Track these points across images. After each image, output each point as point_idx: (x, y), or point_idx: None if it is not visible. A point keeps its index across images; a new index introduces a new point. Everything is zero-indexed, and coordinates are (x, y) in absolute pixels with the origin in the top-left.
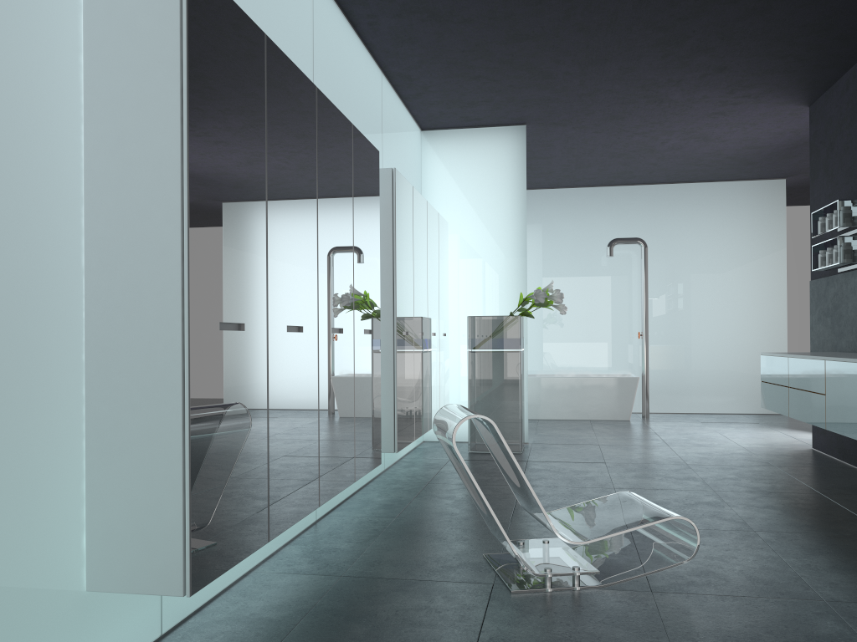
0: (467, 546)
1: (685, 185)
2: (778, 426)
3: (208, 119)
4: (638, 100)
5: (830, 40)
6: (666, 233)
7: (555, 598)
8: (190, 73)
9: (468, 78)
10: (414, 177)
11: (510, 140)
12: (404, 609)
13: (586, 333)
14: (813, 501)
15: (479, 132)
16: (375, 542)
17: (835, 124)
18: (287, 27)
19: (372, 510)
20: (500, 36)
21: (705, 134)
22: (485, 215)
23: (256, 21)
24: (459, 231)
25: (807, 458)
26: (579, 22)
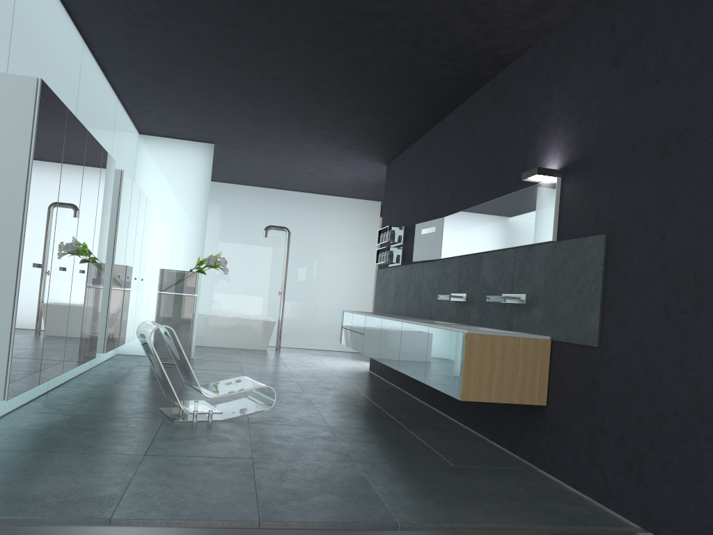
0: (149, 405)
1: (320, 196)
2: (358, 359)
3: (40, 159)
4: (287, 144)
5: (390, 136)
6: (305, 226)
7: (197, 424)
8: (36, 137)
9: (177, 112)
10: (131, 167)
11: (203, 152)
12: (113, 427)
13: (244, 288)
14: (351, 393)
15: (181, 143)
16: (90, 402)
17: (396, 180)
18: (66, 80)
19: (85, 388)
20: (201, 96)
21: (330, 169)
22: (180, 200)
23: (50, 80)
24: (159, 209)
25: (362, 375)
26: (251, 100)
